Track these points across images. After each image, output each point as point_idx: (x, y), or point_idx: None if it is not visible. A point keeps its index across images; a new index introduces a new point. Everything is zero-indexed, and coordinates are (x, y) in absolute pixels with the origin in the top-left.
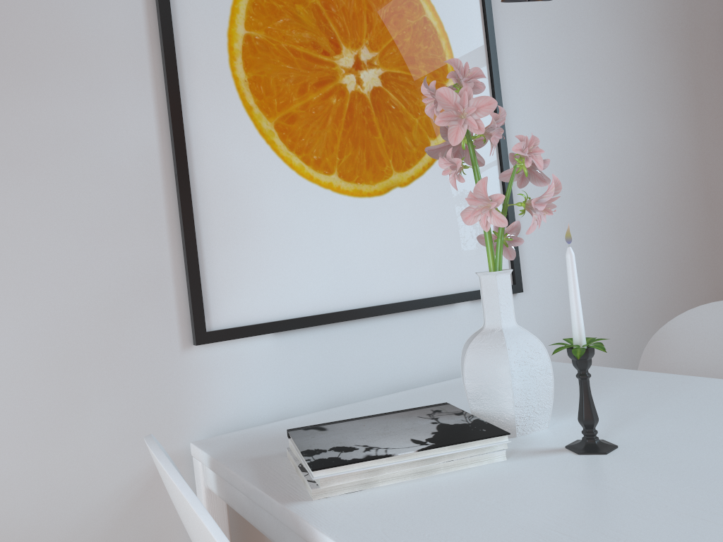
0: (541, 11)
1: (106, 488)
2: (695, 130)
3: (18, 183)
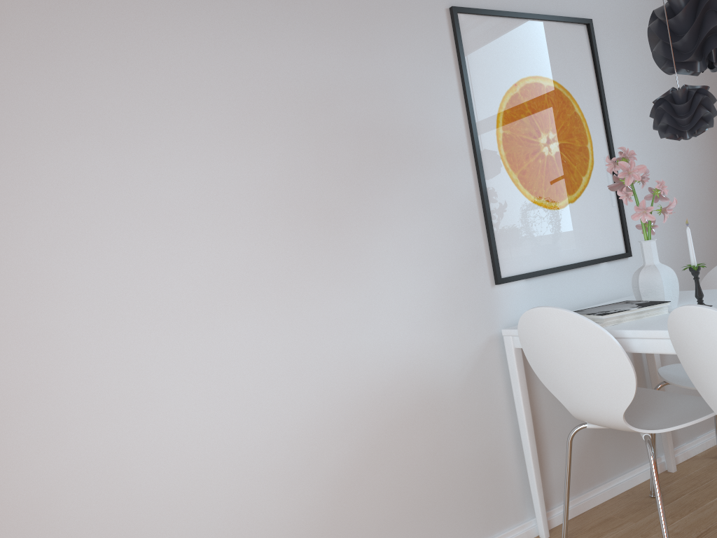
0: (628, 98)
1: (470, 350)
2: (715, 157)
3: (429, 212)
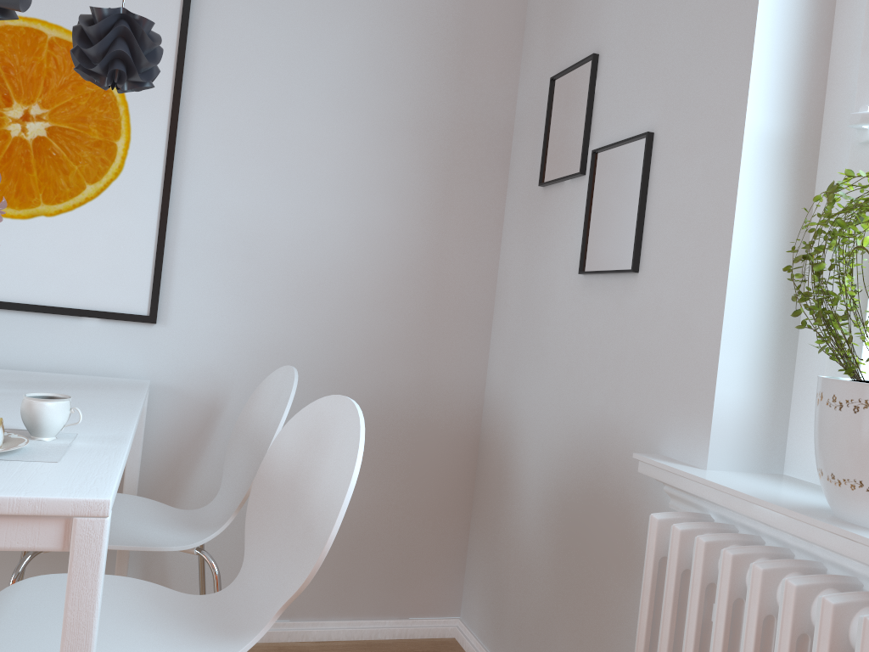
0: (248, 94)
1: None
2: (434, 224)
3: None
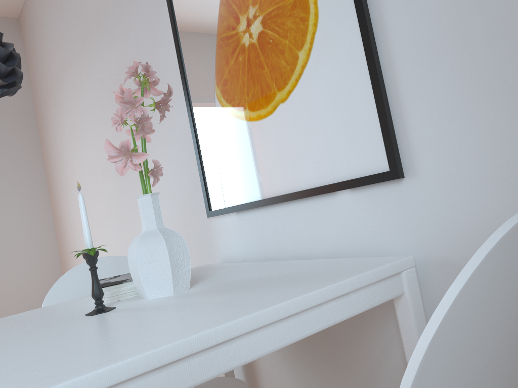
0: None
1: None
2: None
3: (165, 151)
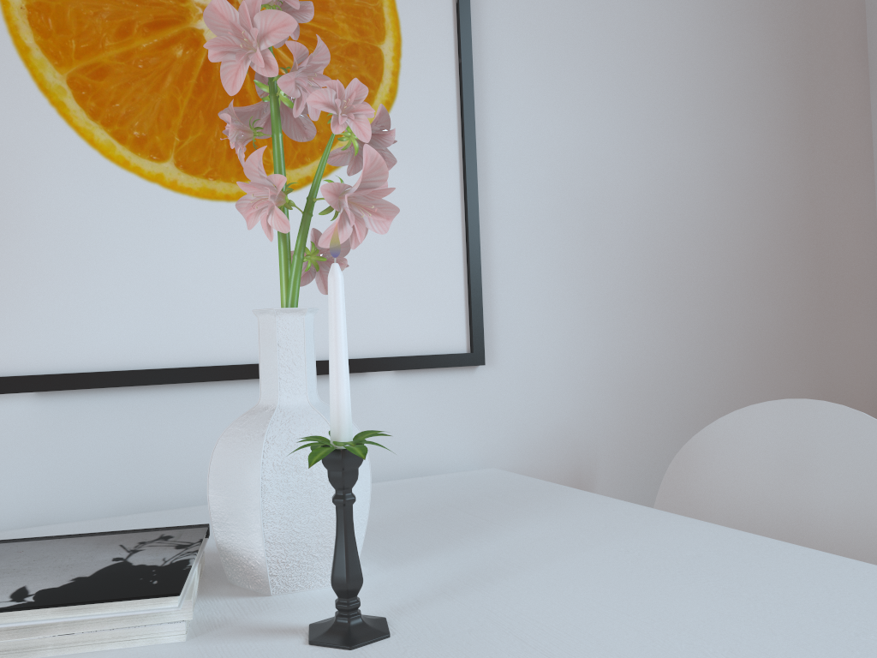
0: None
1: None
2: (801, 154)
3: None
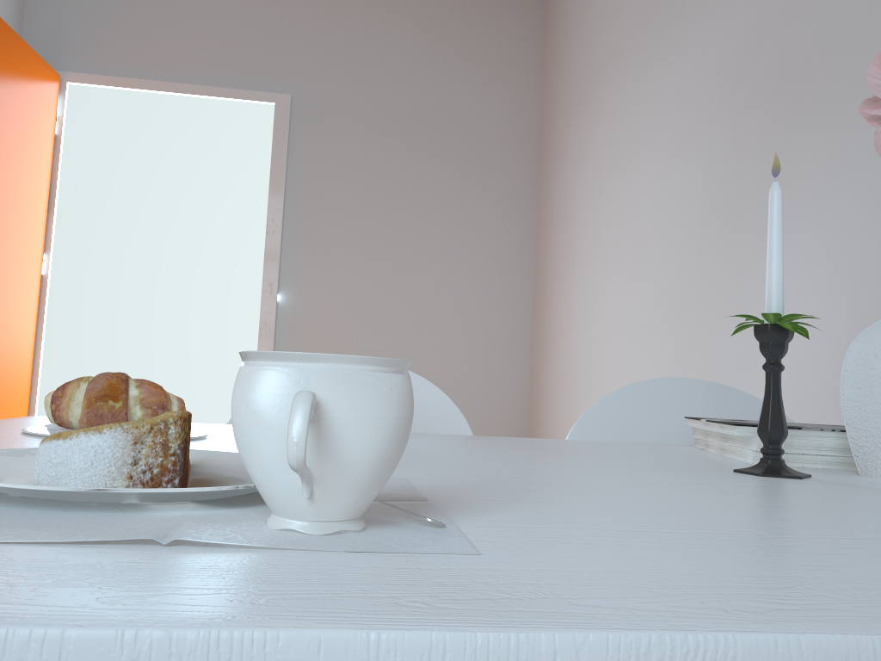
0: None
1: None
2: None
3: (852, 191)
